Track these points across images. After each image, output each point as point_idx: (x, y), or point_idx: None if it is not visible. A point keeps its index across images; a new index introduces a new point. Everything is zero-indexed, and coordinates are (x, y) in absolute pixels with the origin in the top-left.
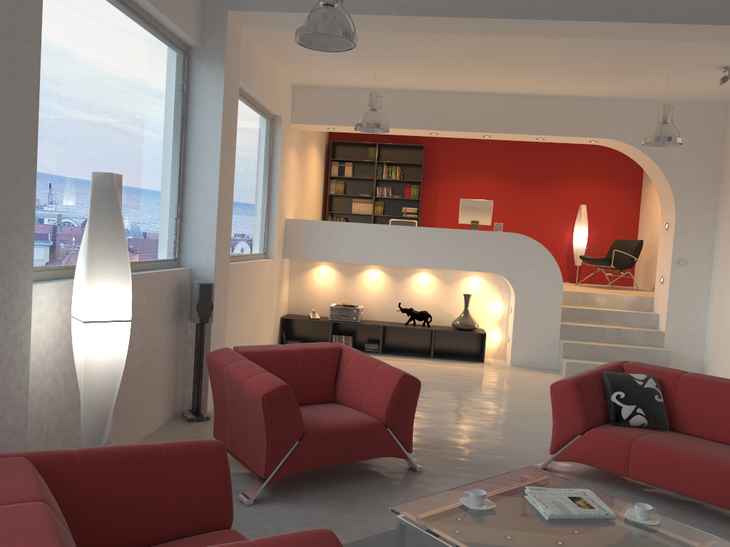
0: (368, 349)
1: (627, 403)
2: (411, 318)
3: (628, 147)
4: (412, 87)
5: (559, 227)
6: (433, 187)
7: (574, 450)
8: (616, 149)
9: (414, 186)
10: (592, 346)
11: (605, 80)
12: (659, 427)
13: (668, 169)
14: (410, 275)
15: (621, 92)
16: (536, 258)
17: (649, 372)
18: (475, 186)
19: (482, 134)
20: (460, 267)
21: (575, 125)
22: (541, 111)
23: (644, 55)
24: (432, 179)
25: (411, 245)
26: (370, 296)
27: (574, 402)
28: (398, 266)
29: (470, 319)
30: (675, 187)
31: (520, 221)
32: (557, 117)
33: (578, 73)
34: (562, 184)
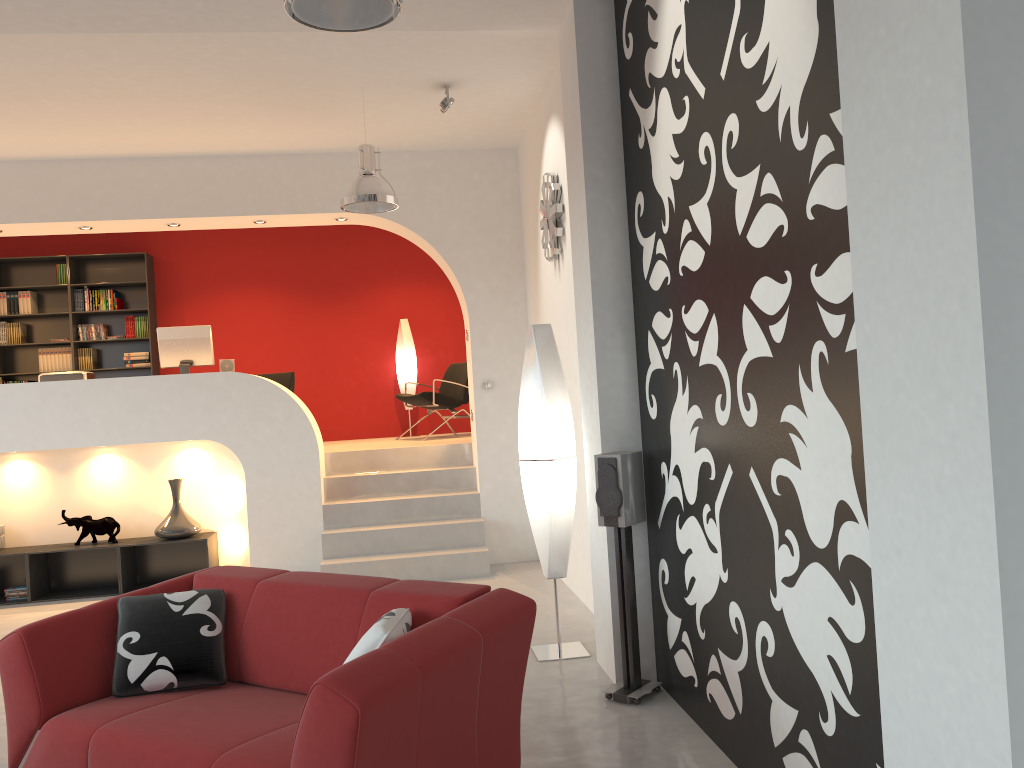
0: (13, 597)
1: (142, 651)
2: (84, 533)
3: (391, 223)
4: (21, 153)
5: (378, 356)
6: (176, 317)
7: (31, 761)
8: (384, 228)
9: (140, 319)
10: (367, 533)
11: (303, 121)
12: (206, 684)
13: (448, 249)
14: (83, 462)
15: (350, 139)
16: (270, 408)
17: (221, 582)
18: (243, 309)
19: (161, 221)
20: (148, 437)
21: (302, 196)
22: (246, 178)
23: (305, 71)
24: (172, 305)
25: (60, 412)
26: (17, 506)
27: (23, 670)
28: (60, 450)
29: (183, 519)
30: (463, 276)
31: (318, 354)
32: (273, 185)
33: (248, 110)
34: (374, 292)
